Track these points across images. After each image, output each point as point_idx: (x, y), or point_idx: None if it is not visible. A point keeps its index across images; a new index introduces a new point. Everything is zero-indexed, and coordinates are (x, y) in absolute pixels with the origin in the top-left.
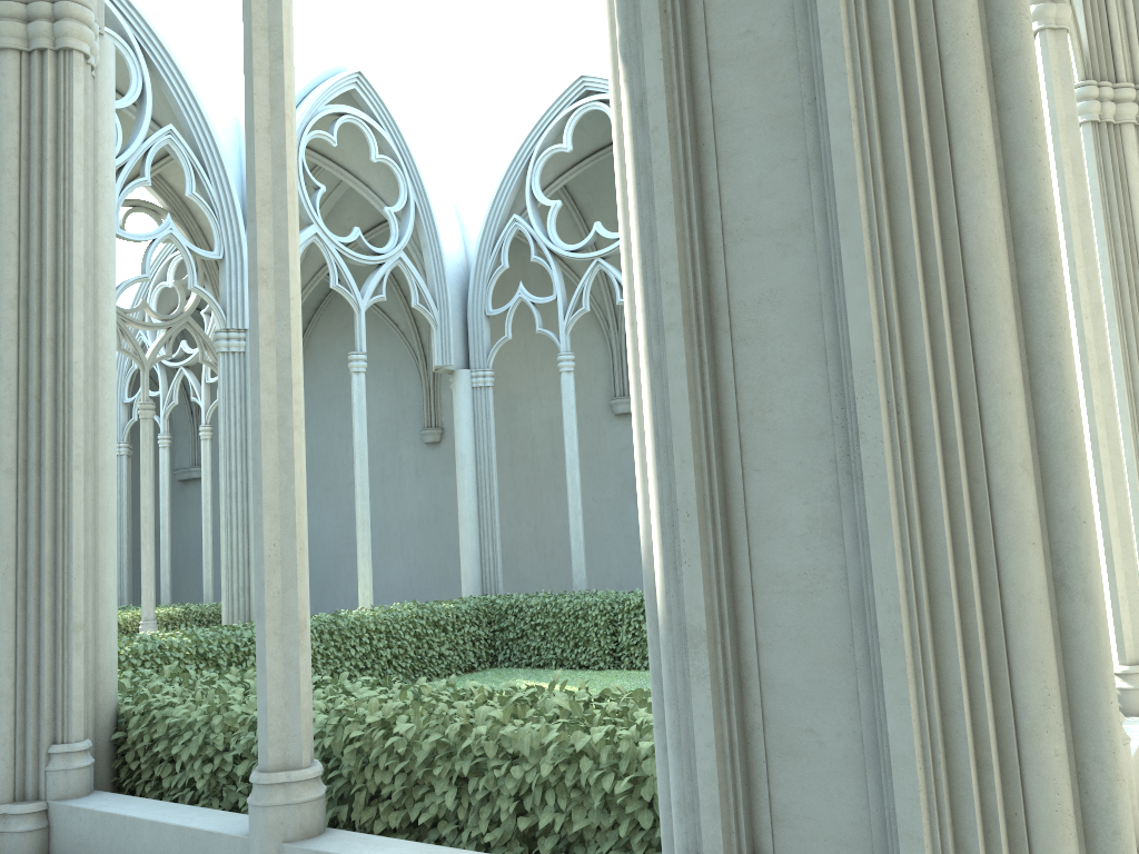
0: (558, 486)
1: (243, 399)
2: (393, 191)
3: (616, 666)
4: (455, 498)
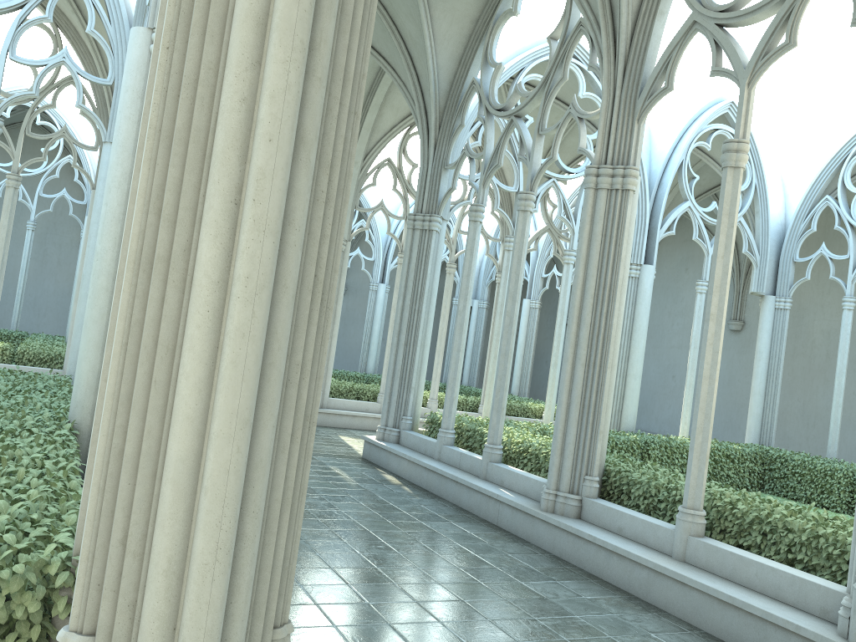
0: (827, 378)
1: (633, 304)
2: None
3: (849, 513)
4: (745, 371)
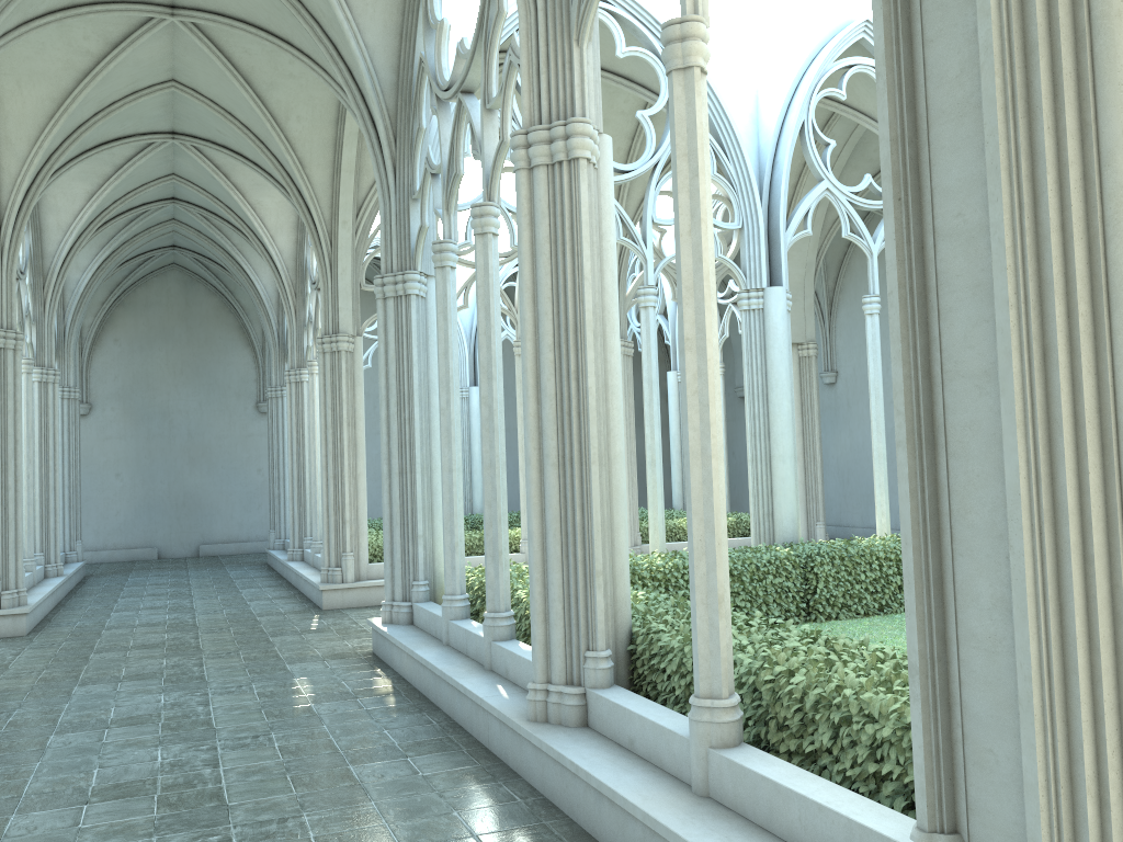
0: None
1: (762, 350)
2: None
3: None
4: None
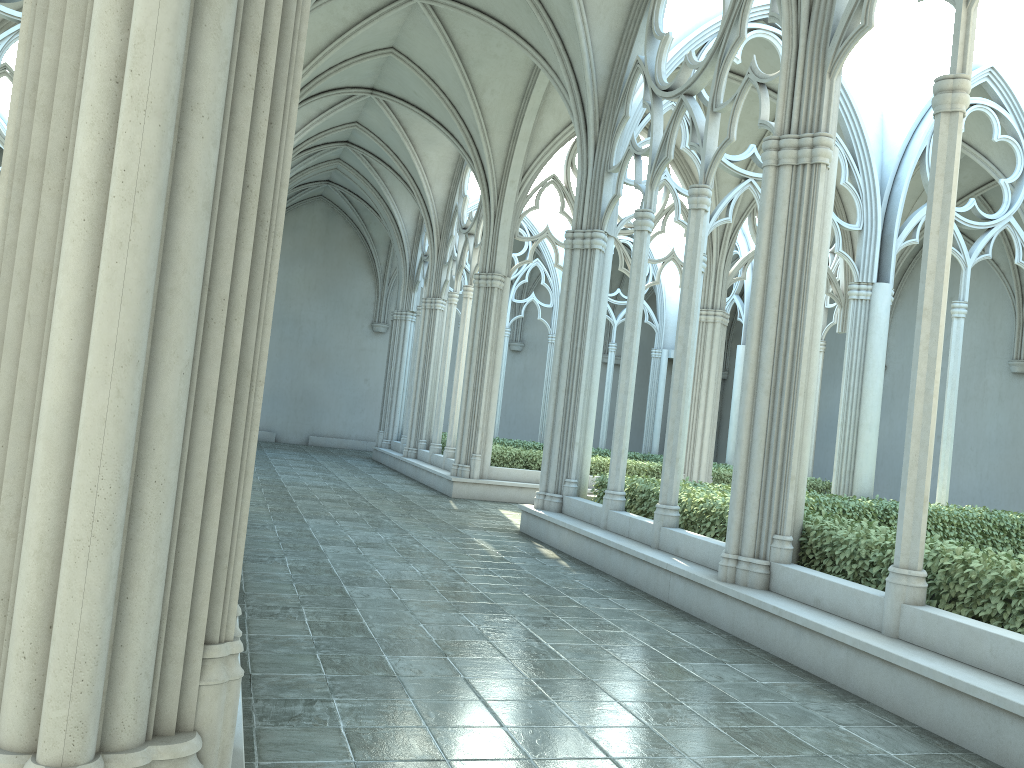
0: None
1: (864, 335)
2: (1009, 162)
3: None
4: None
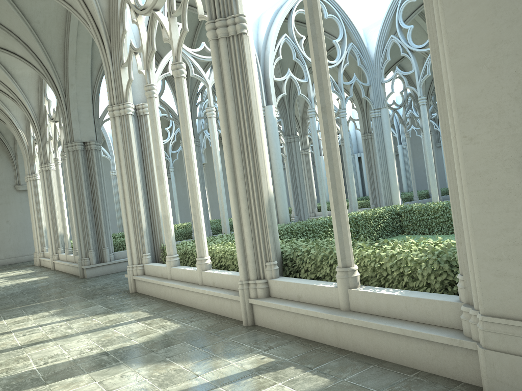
0: None
1: None
2: None
3: None
4: None
